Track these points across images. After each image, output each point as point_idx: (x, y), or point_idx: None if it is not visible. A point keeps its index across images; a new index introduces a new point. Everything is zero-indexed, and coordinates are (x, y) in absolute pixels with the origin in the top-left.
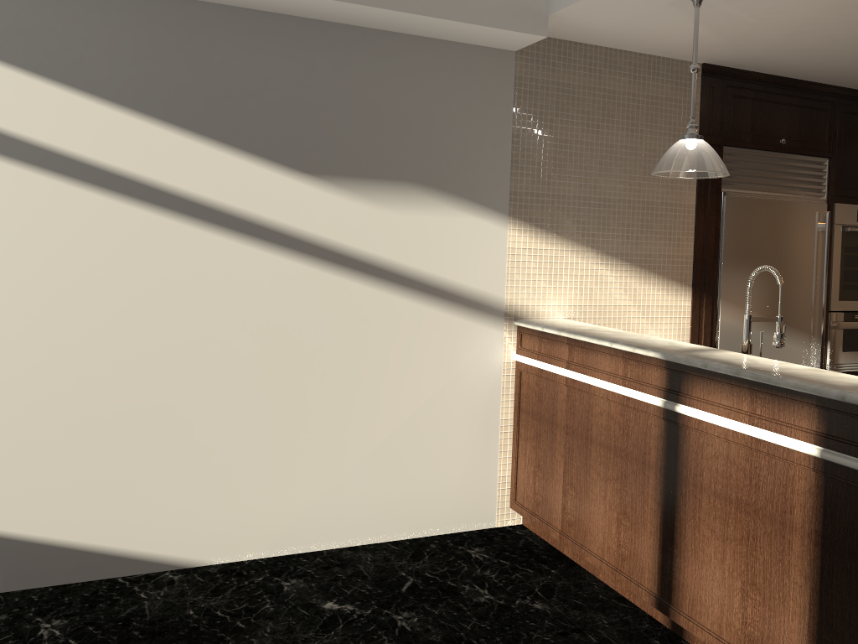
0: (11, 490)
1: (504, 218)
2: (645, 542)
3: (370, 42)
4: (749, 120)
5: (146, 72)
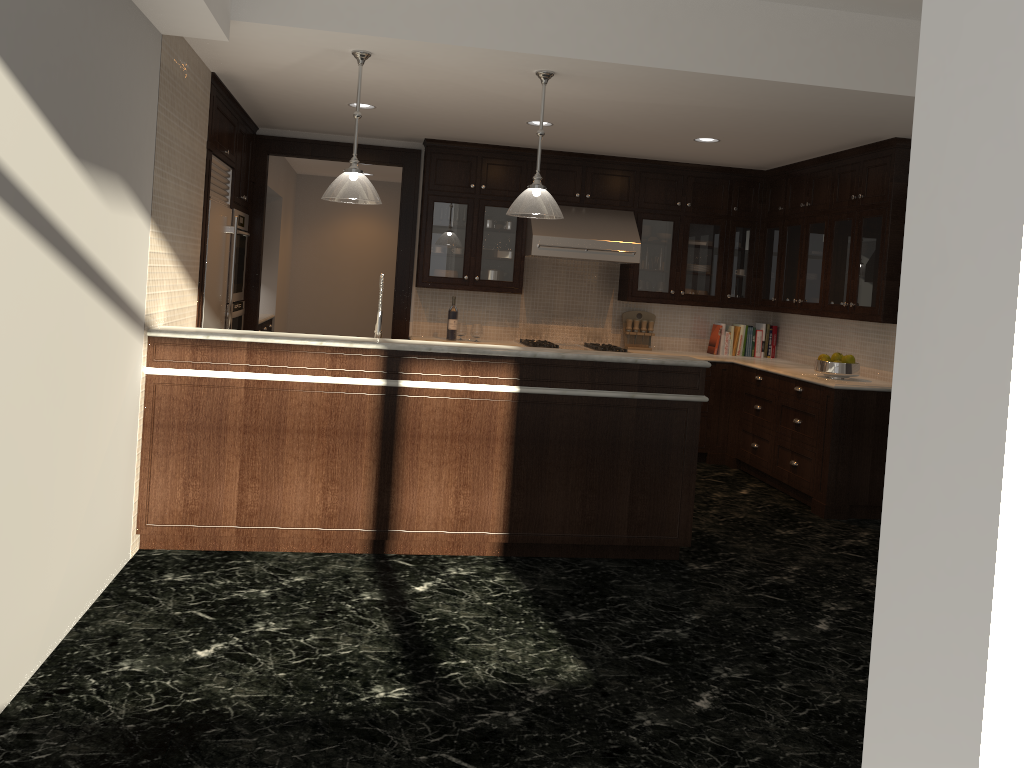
0: None
1: (149, 219)
2: (359, 494)
3: None
4: (218, 130)
5: None
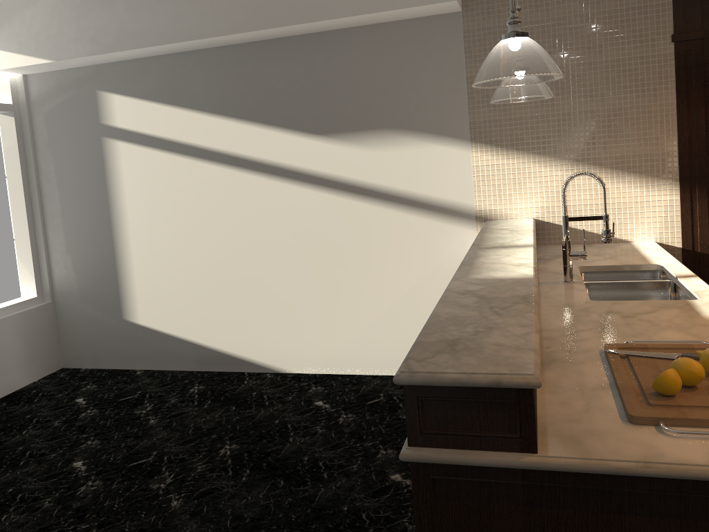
0: (194, 320)
1: (467, 143)
2: None
3: (348, 37)
4: None
5: (223, 92)
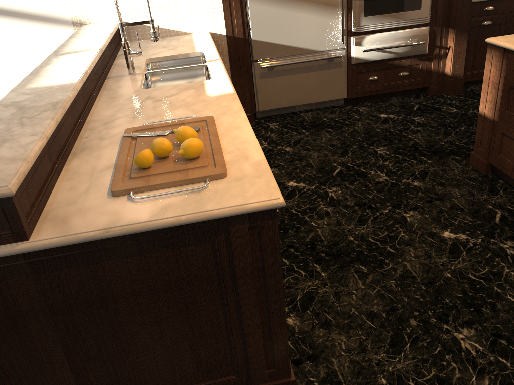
0: None
1: None
2: None
3: None
4: None
5: None
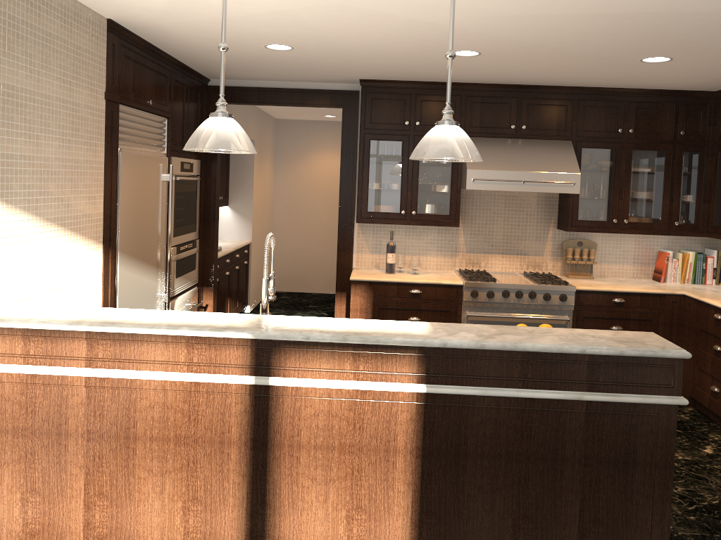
0: None
1: None
2: (227, 516)
3: None
4: (132, 80)
5: None
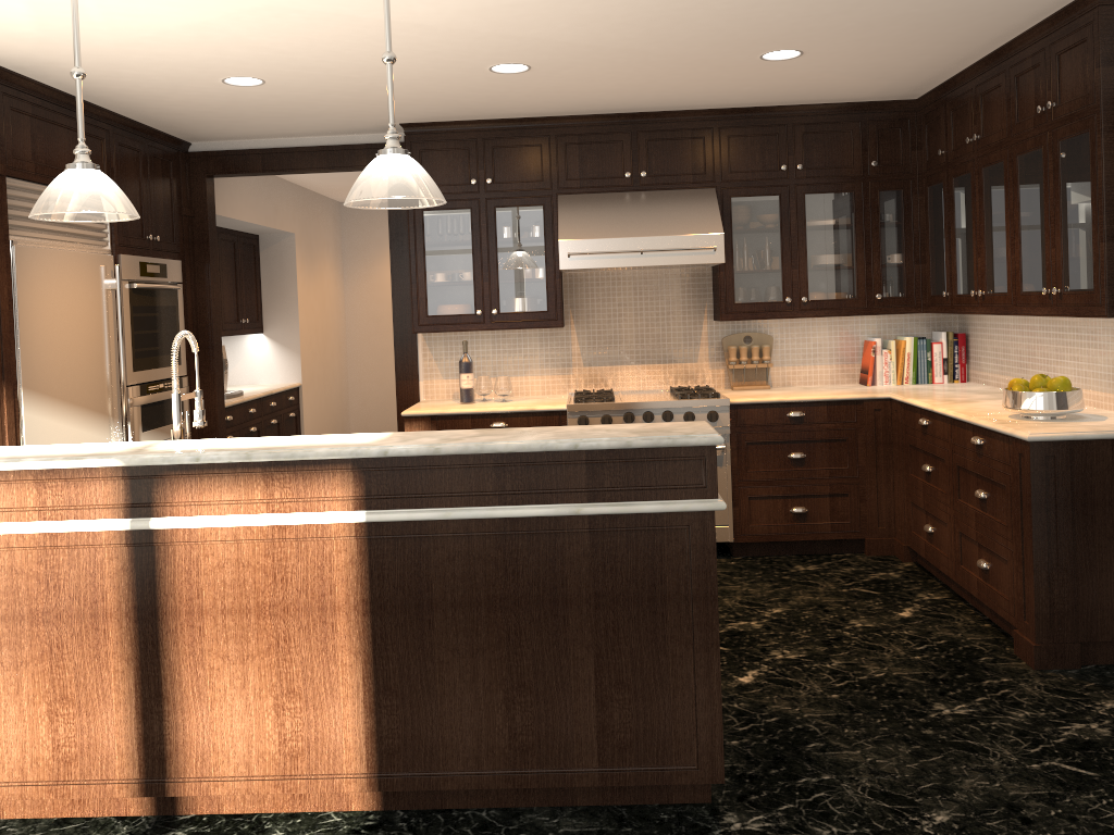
0: None
1: None
2: (110, 719)
3: None
4: (30, 143)
5: None
